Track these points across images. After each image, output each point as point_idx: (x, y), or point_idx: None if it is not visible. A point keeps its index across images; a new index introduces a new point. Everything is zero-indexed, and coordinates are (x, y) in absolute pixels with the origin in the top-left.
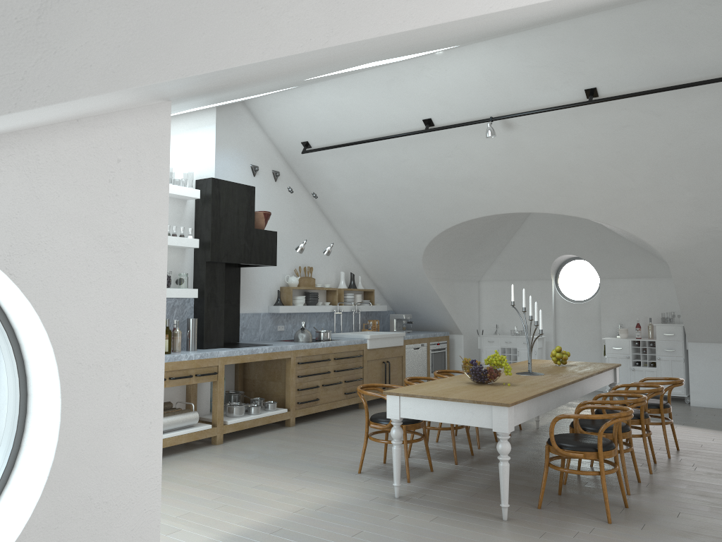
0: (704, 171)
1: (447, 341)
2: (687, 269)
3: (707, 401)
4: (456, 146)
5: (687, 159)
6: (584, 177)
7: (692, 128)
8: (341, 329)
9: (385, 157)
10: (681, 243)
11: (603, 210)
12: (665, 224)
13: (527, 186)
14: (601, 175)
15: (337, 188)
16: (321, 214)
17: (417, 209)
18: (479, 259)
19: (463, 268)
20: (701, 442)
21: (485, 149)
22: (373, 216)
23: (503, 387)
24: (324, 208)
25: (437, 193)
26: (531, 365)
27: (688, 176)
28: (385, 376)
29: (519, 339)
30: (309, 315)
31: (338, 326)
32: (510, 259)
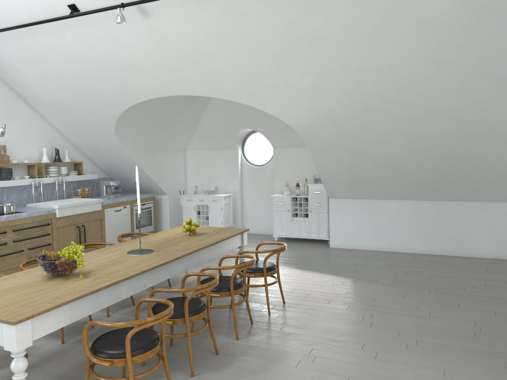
0: (315, 59)
1: (153, 201)
2: (318, 143)
3: (341, 244)
4: (106, 32)
5: (299, 47)
6: (222, 64)
7: (298, 18)
8: (42, 199)
9: (49, 42)
10: (309, 122)
11: (244, 94)
12: (294, 106)
13: (178, 72)
14: (235, 62)
15: (21, 72)
16: (16, 96)
17: (95, 92)
18: (177, 133)
19: (163, 141)
20: (309, 291)
21: (132, 36)
22: (62, 98)
23: (69, 282)
24: (18, 91)
25: (107, 78)
26: (140, 244)
27: (303, 64)
28: (79, 238)
29: (210, 197)
30: (7, 189)
31: (44, 195)
32: (204, 132)
